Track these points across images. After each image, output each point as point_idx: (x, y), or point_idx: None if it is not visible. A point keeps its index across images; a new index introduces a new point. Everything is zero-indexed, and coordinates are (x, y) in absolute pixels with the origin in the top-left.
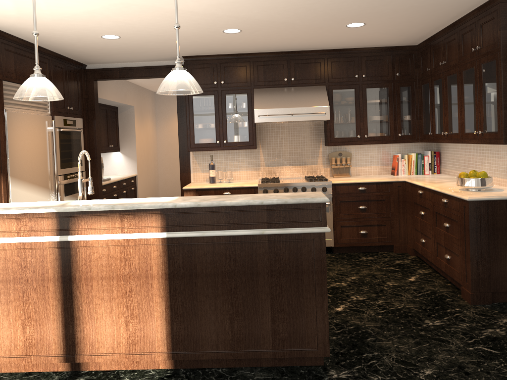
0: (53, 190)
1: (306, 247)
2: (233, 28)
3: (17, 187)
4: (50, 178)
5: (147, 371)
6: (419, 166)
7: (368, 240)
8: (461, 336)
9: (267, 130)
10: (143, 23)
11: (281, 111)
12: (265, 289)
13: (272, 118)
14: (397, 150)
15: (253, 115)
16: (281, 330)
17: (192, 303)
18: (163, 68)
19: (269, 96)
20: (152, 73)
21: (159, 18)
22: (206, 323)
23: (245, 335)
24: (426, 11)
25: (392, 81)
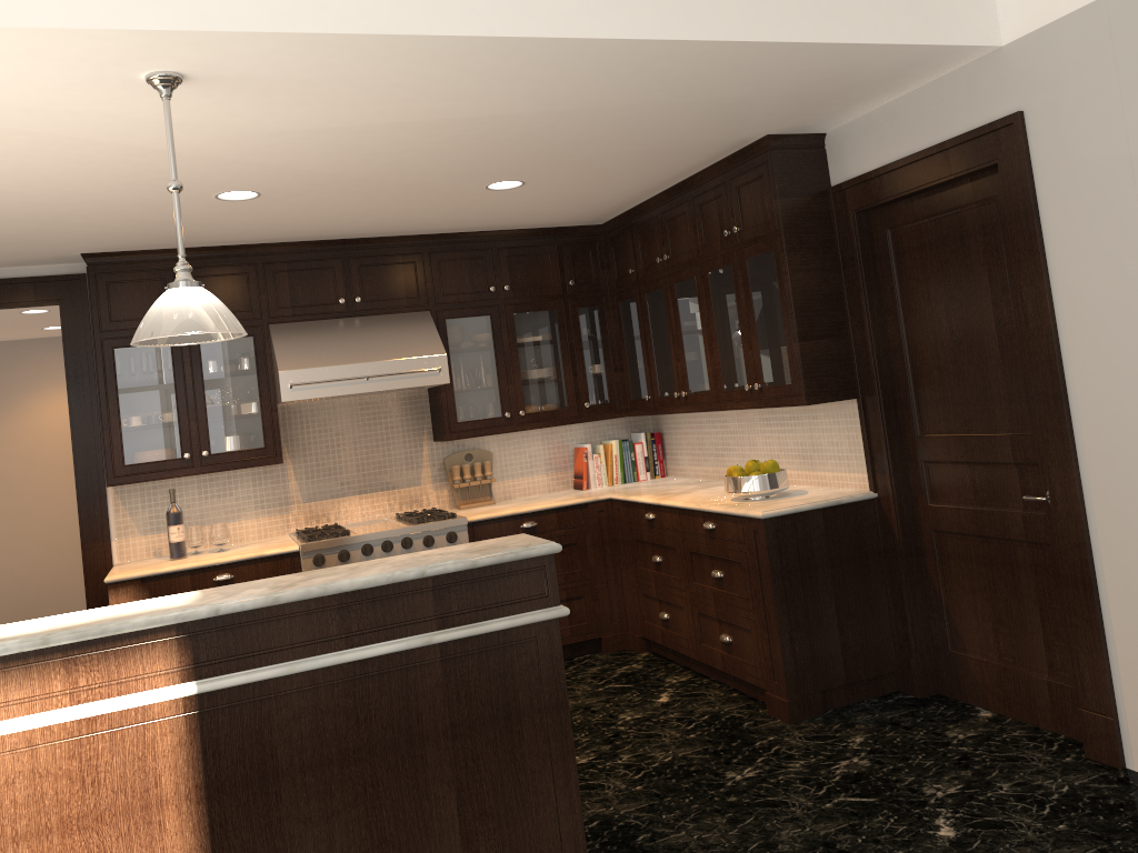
0: None
1: (523, 656)
2: (245, 190)
3: None
4: None
5: None
6: (627, 464)
7: None
8: (802, 786)
9: (302, 418)
10: (24, 174)
11: (344, 372)
12: (443, 772)
13: (322, 389)
14: (581, 436)
15: (271, 385)
16: None
17: (272, 846)
18: (23, 283)
19: (308, 340)
20: None
21: (71, 165)
22: None
23: None
24: (641, 161)
25: (563, 297)
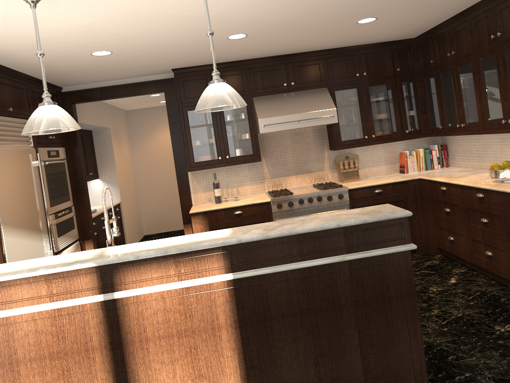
0: (46, 233)
1: (391, 269)
2: (240, 33)
3: (10, 236)
4: (42, 220)
5: None
6: (428, 161)
7: None
8: None
9: (268, 140)
10: (145, 34)
11: (287, 118)
12: (351, 323)
13: (277, 127)
14: (403, 147)
15: (254, 125)
16: (373, 367)
17: (270, 351)
18: (149, 83)
19: (270, 104)
20: (138, 90)
21: (164, 27)
22: (287, 372)
23: (334, 379)
24: (443, 0)
25: (394, 77)
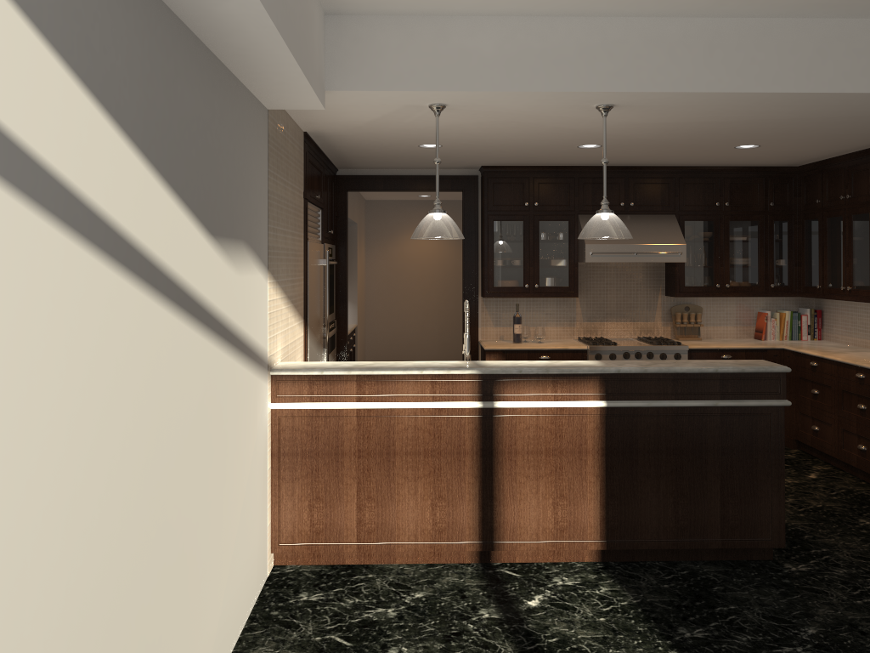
0: (322, 346)
1: (762, 422)
2: (595, 144)
3: (310, 341)
4: (322, 330)
5: (572, 564)
6: (794, 328)
7: None
8: None
9: (587, 272)
10: (497, 136)
11: (622, 248)
12: (715, 469)
13: (609, 257)
14: (763, 305)
15: (575, 251)
16: (731, 516)
17: (631, 483)
18: (445, 178)
19: None
20: (431, 185)
21: (523, 133)
22: (646, 507)
23: (690, 521)
24: (845, 139)
25: (764, 213)
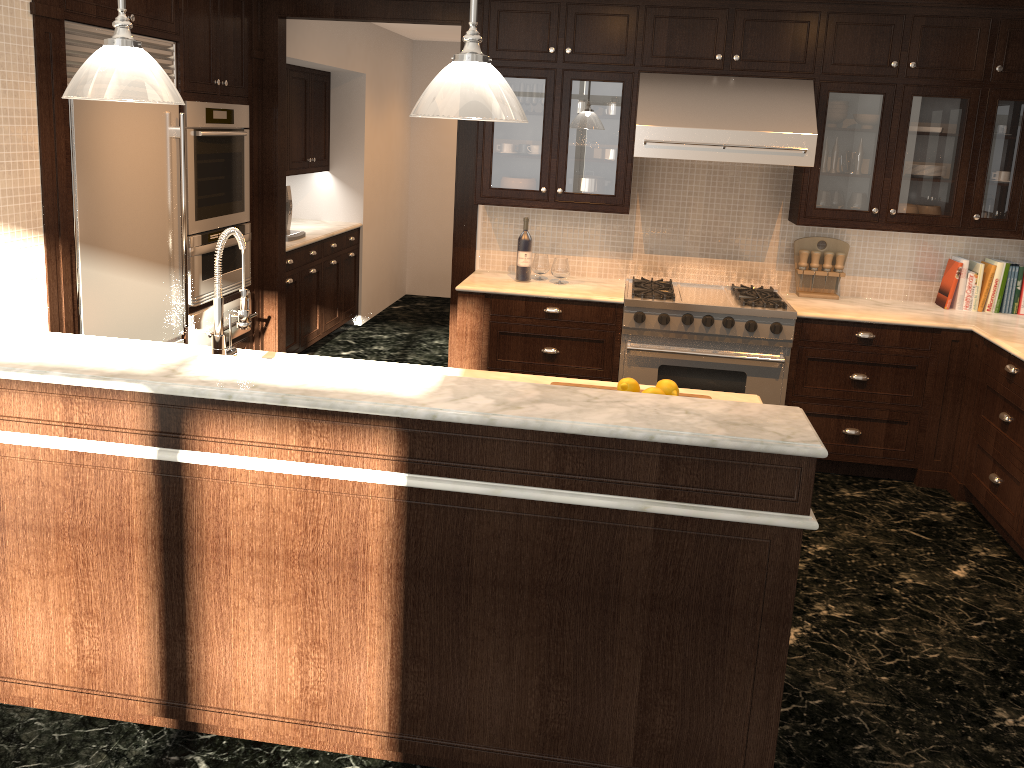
0: (178, 268)
1: (749, 555)
2: None
3: (96, 267)
4: (172, 243)
5: (342, 761)
6: (1009, 293)
7: (860, 451)
8: None
9: (659, 172)
10: None
11: (701, 136)
12: (633, 636)
13: (675, 150)
14: (961, 248)
15: (631, 136)
16: (659, 730)
17: (456, 639)
18: (434, 1)
19: (674, 96)
20: (409, 12)
21: None
22: (483, 687)
23: (573, 727)
24: None
25: (982, 86)
